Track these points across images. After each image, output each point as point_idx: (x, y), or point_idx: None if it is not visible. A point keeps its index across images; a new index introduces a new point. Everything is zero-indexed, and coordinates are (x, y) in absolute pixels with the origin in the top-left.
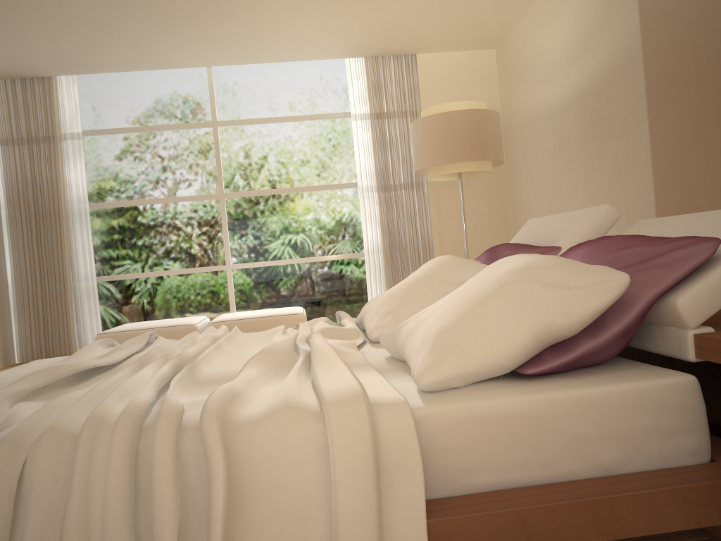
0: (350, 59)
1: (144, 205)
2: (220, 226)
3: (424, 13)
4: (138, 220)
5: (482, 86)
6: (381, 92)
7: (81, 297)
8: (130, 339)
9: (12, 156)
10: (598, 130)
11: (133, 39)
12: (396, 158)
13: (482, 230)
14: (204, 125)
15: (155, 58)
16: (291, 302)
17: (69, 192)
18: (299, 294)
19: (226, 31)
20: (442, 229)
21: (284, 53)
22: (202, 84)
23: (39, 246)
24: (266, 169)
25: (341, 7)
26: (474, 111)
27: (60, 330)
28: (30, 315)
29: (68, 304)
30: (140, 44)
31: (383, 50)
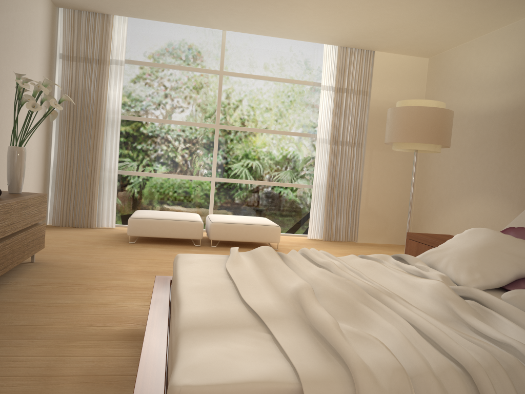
0: (327, 45)
1: (159, 123)
2: (212, 148)
3: (402, 28)
4: (153, 133)
5: (415, 83)
6: (345, 73)
7: (104, 184)
8: (260, 251)
9: (70, 69)
10: (521, 138)
11: (191, 3)
12: (347, 123)
13: (396, 184)
14: (213, 72)
15: (195, 18)
16: (253, 212)
17: (107, 104)
18: (260, 207)
19: (260, 11)
20: (370, 179)
21: (287, 33)
22: (217, 41)
23: (80, 141)
24: (252, 113)
25: (352, 13)
26: (442, 110)
27: (85, 205)
28: (65, 191)
29: (95, 188)
30: (193, 7)
31: (355, 44)
